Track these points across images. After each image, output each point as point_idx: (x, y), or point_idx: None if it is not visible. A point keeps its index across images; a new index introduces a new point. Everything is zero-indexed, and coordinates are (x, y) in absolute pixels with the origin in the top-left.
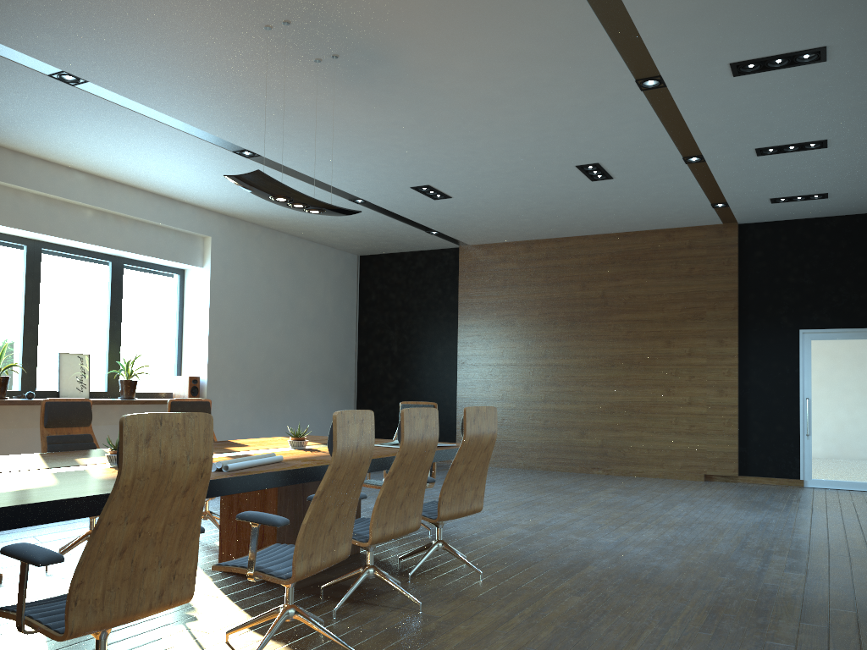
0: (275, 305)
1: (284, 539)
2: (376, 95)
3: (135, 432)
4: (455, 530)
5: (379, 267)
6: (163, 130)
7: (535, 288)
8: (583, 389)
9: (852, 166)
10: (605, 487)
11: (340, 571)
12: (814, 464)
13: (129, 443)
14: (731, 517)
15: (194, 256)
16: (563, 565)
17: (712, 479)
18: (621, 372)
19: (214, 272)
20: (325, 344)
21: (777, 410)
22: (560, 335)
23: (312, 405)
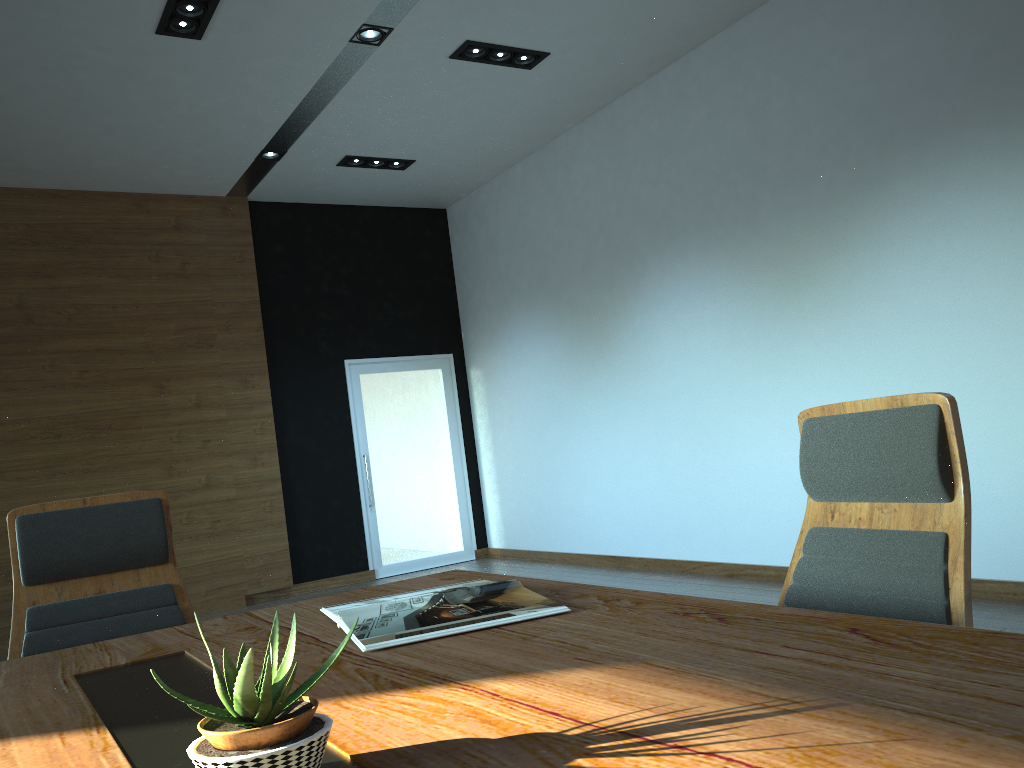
0: None
1: None
2: None
3: None
4: None
5: None
6: None
7: None
8: None
9: (500, 116)
10: None
11: None
12: (382, 544)
13: None
14: None
15: None
16: None
17: (255, 600)
18: (77, 447)
19: None
20: None
21: (330, 478)
22: None
23: None
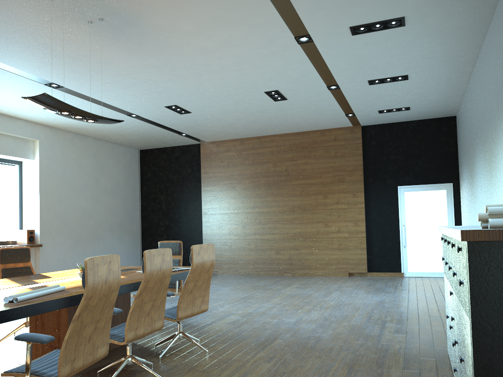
0: (85, 182)
1: None
2: (133, 46)
3: None
4: (196, 320)
5: (152, 156)
6: None
7: (246, 166)
8: (277, 226)
9: (422, 90)
10: (291, 284)
11: (115, 357)
12: (408, 263)
13: None
14: (363, 299)
15: (27, 153)
16: (261, 341)
17: (353, 275)
18: (298, 215)
19: (42, 162)
20: (119, 205)
21: (387, 233)
22: (262, 194)
23: (112, 243)
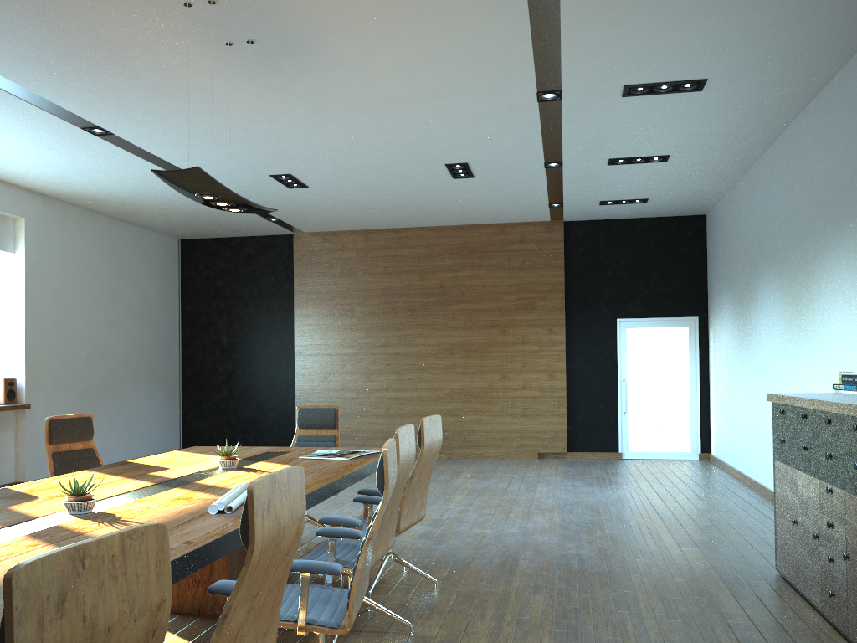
0: (96, 294)
1: (234, 570)
2: (277, 83)
3: (261, 500)
4: None
5: (204, 252)
6: (4, 100)
7: (374, 277)
8: (424, 377)
9: (678, 177)
10: (459, 471)
11: None
12: (630, 438)
13: (258, 515)
14: (593, 495)
15: (4, 240)
16: (497, 563)
17: (544, 456)
18: (460, 360)
19: (29, 258)
20: (149, 336)
21: (599, 391)
22: (401, 324)
23: (138, 403)
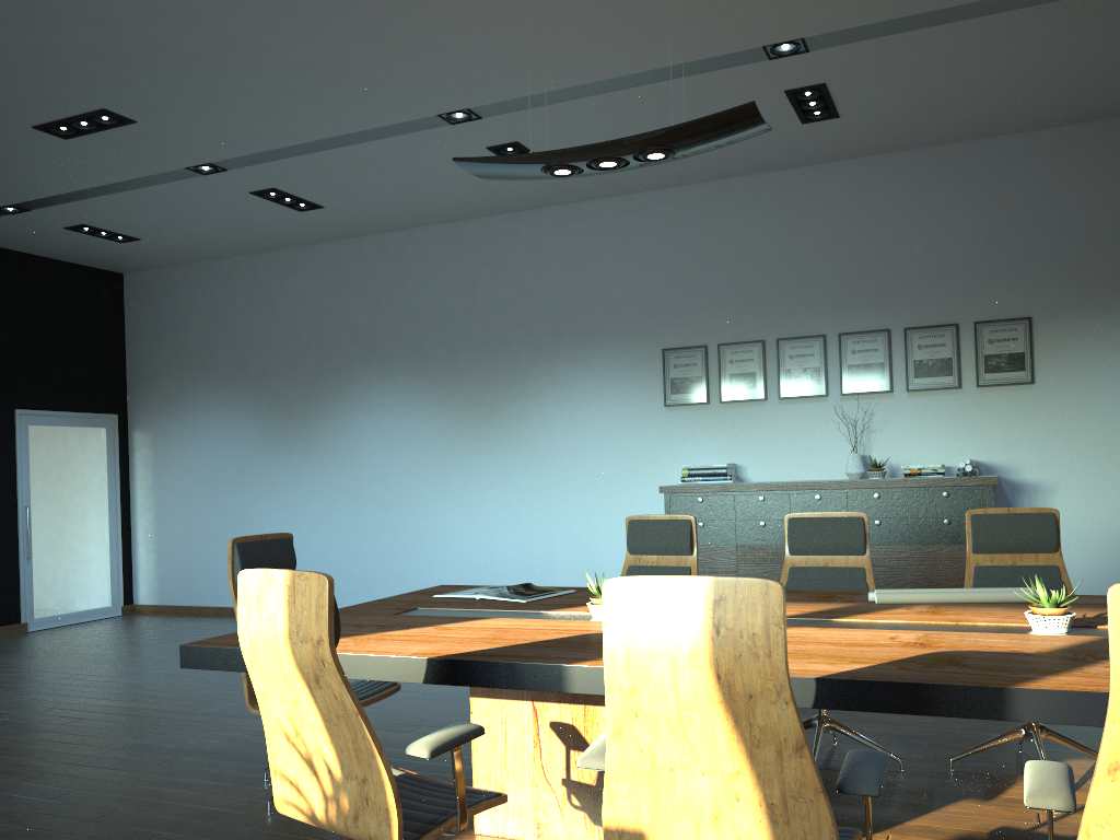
0: None
1: None
2: None
3: None
4: None
5: None
6: None
7: None
8: None
9: (247, 229)
10: None
11: None
12: (35, 597)
13: None
14: None
15: None
16: None
17: None
18: None
19: None
20: None
21: None
22: None
23: None
